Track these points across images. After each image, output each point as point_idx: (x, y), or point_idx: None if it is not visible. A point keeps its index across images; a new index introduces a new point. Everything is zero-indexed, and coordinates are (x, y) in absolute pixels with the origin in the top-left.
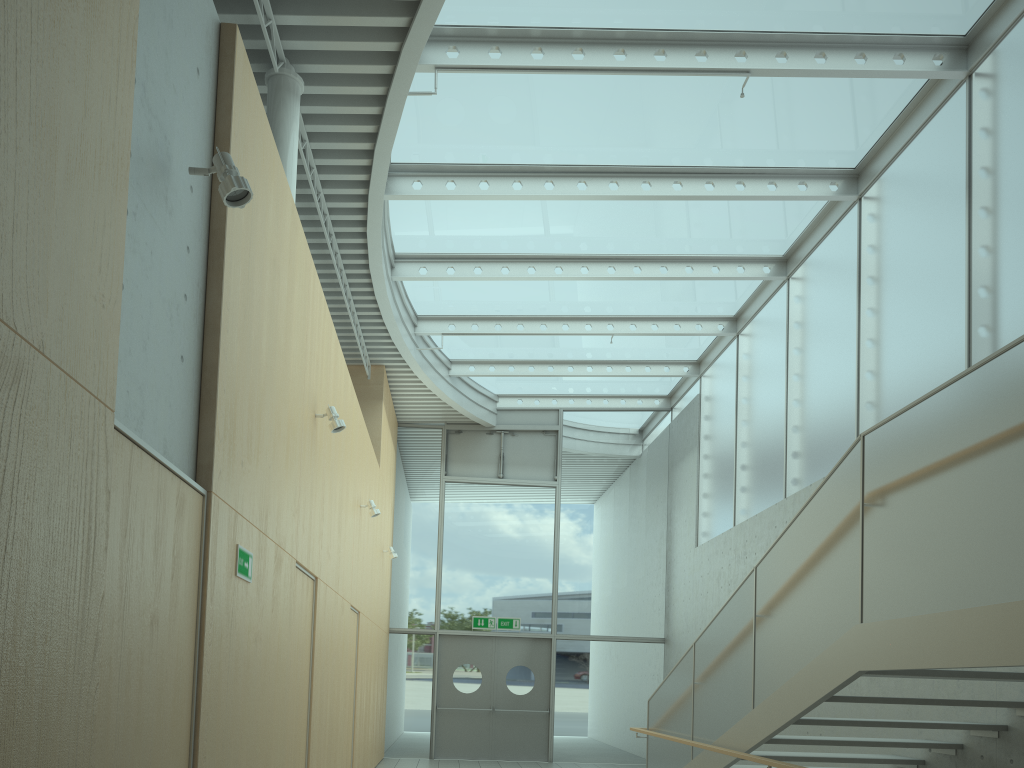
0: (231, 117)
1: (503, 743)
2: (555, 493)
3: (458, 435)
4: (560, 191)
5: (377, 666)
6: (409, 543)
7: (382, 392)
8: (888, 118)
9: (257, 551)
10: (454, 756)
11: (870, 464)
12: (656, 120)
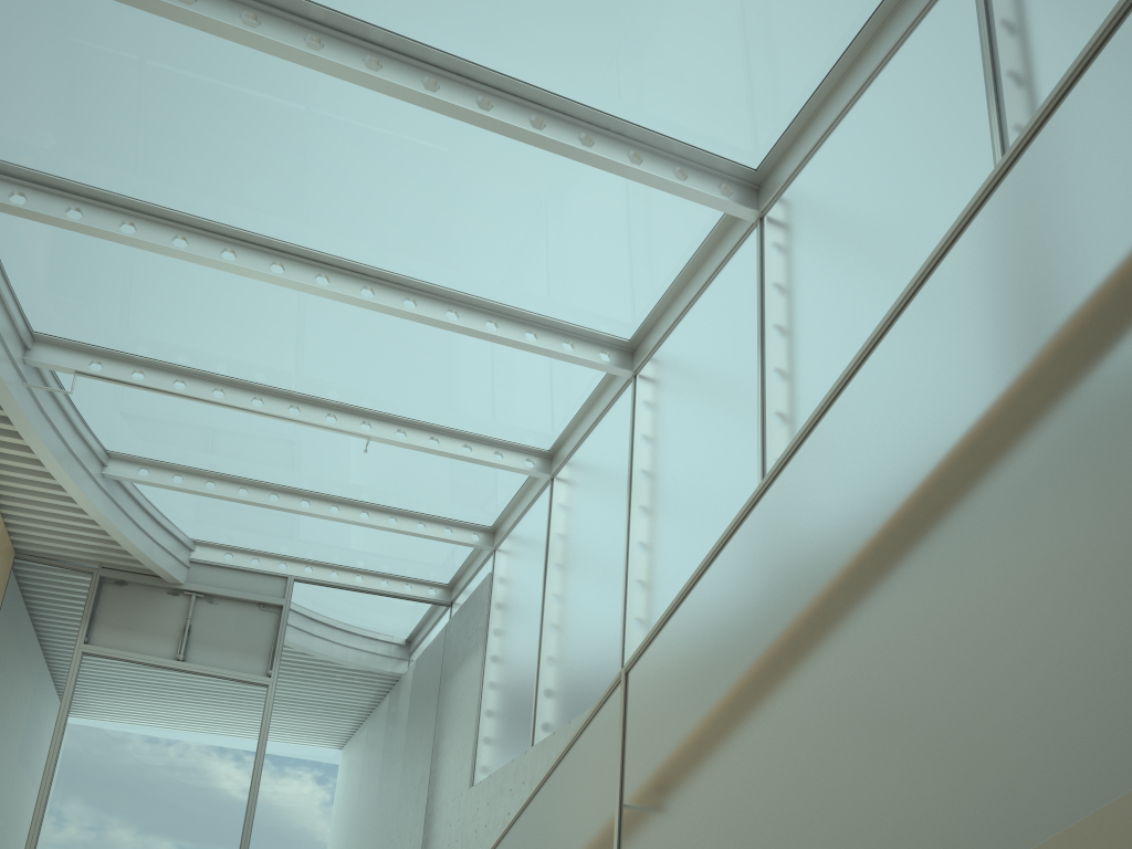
0: None
1: None
2: (266, 694)
3: (120, 588)
4: (271, 36)
5: None
6: None
7: None
8: (824, 60)
9: None
10: None
11: None
12: None
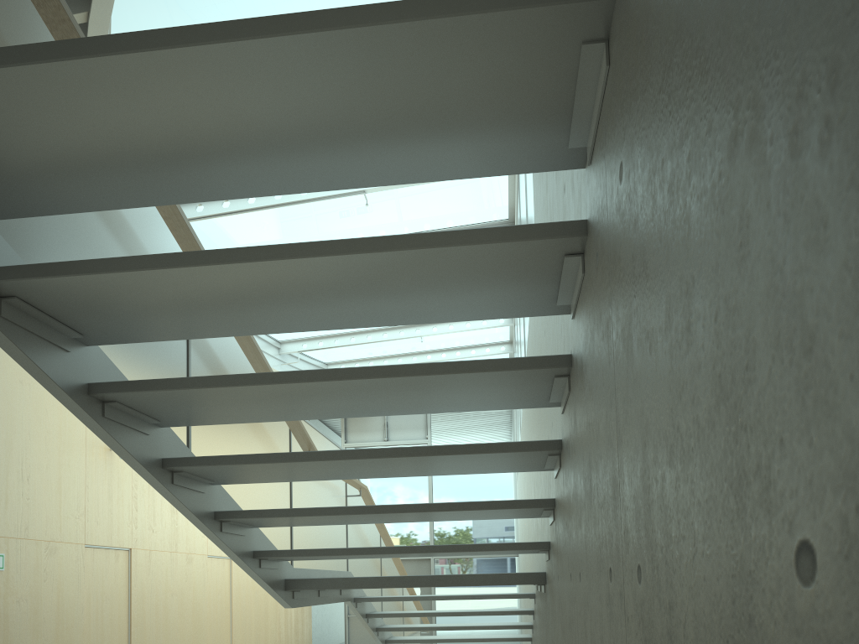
0: None
1: None
2: None
3: None
4: None
5: None
6: None
7: None
8: (502, 190)
9: (14, 550)
10: None
11: None
12: (341, 218)
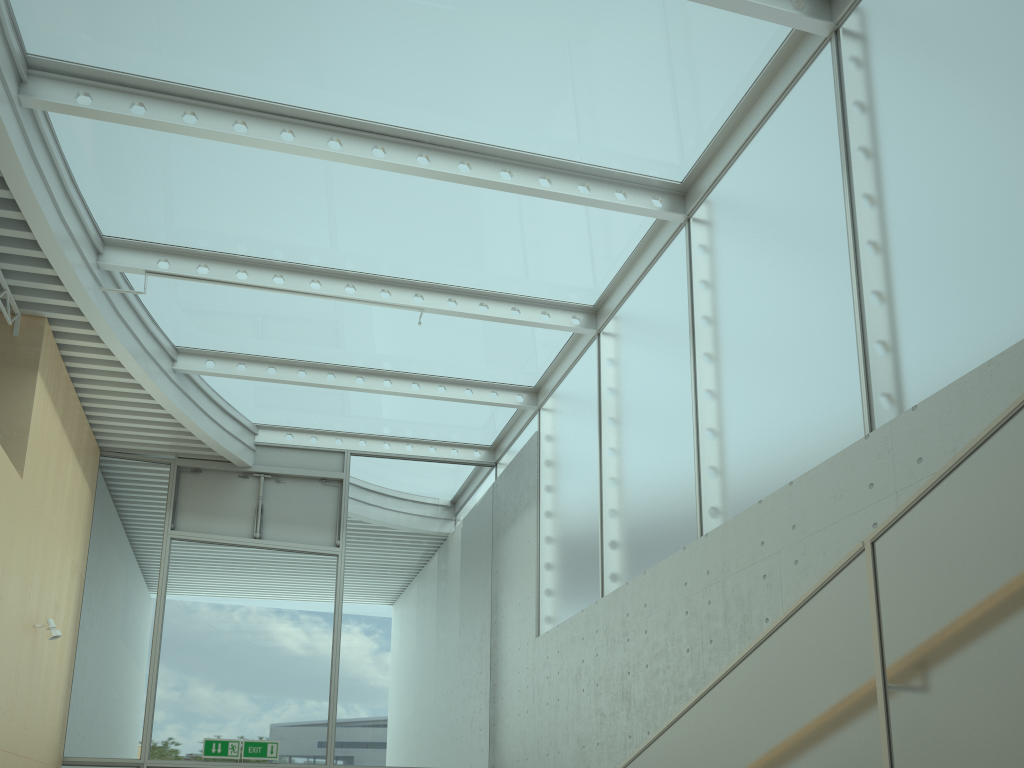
0: None
1: None
2: (337, 564)
3: (196, 475)
4: None
5: None
6: (107, 626)
7: (38, 358)
8: None
9: None
10: None
11: None
12: None
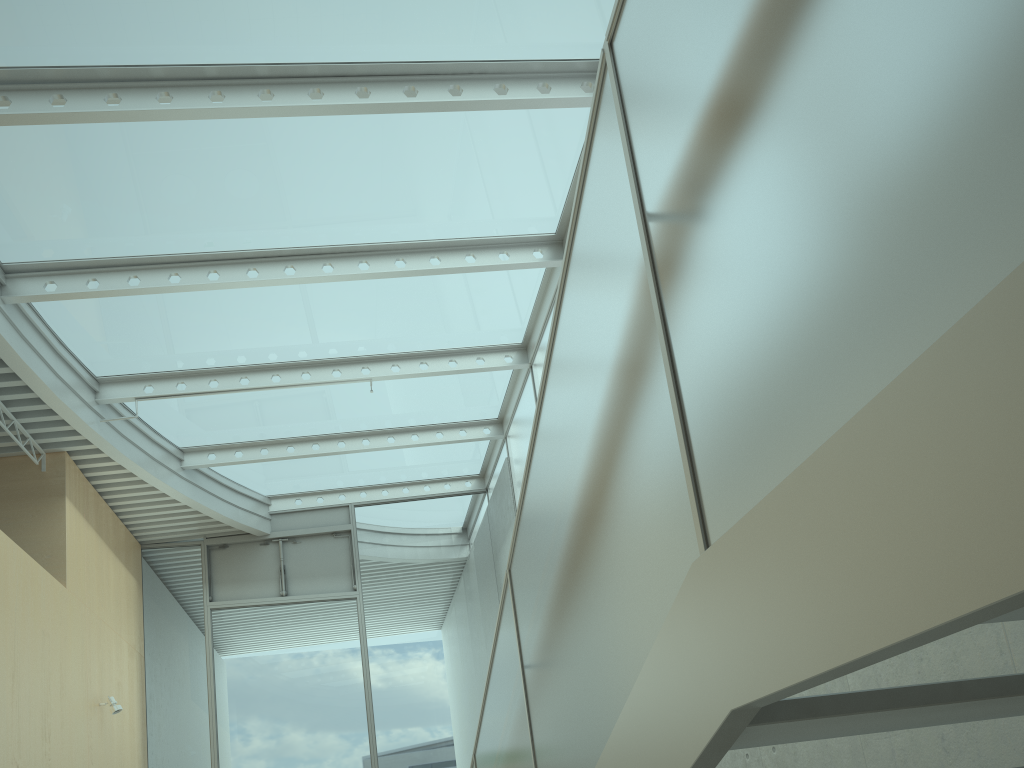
0: None
1: None
2: (356, 605)
3: (224, 550)
4: (183, 105)
5: None
6: (169, 694)
7: (64, 486)
8: None
9: None
10: None
11: (639, 83)
12: None
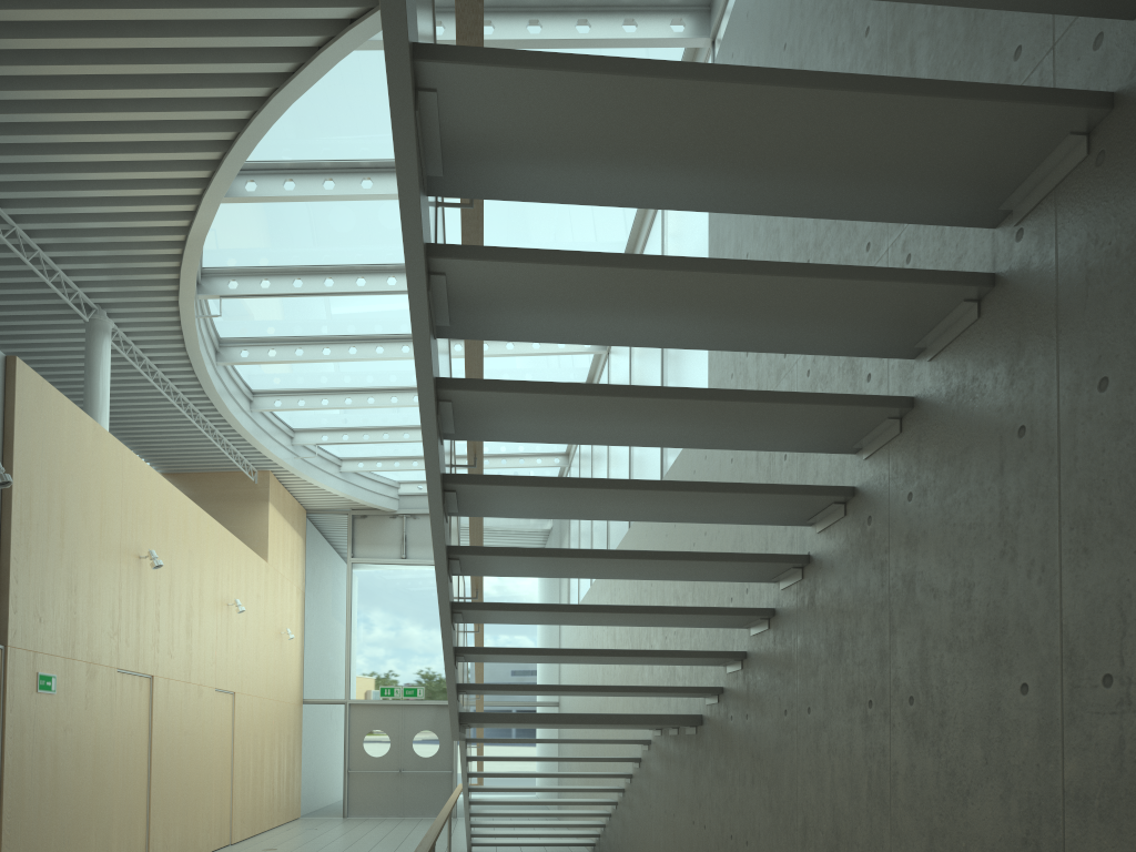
0: (14, 414)
1: (411, 801)
2: None
3: (363, 519)
4: (362, 354)
5: (277, 735)
6: (320, 620)
7: (268, 494)
8: None
9: (63, 671)
10: (366, 814)
11: None
12: None
